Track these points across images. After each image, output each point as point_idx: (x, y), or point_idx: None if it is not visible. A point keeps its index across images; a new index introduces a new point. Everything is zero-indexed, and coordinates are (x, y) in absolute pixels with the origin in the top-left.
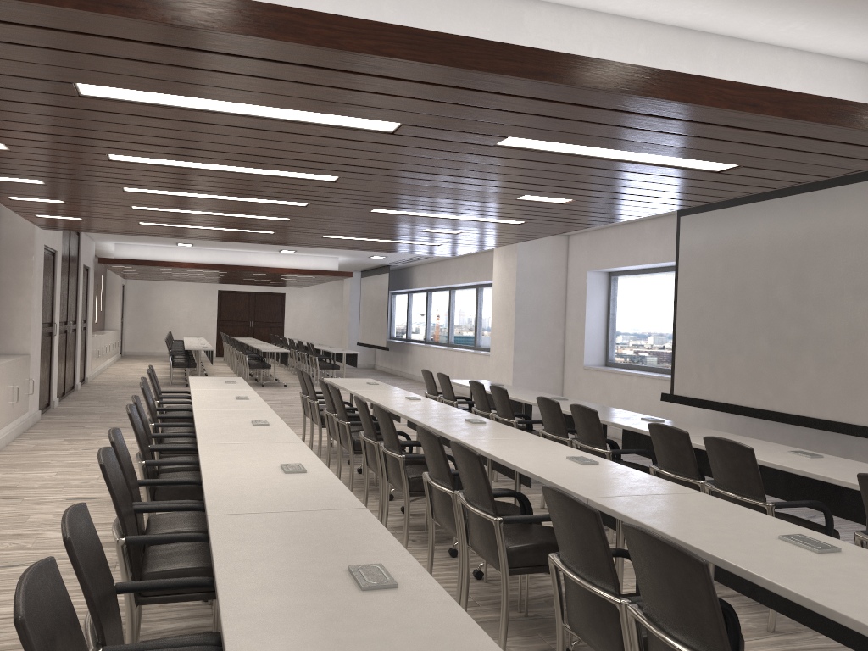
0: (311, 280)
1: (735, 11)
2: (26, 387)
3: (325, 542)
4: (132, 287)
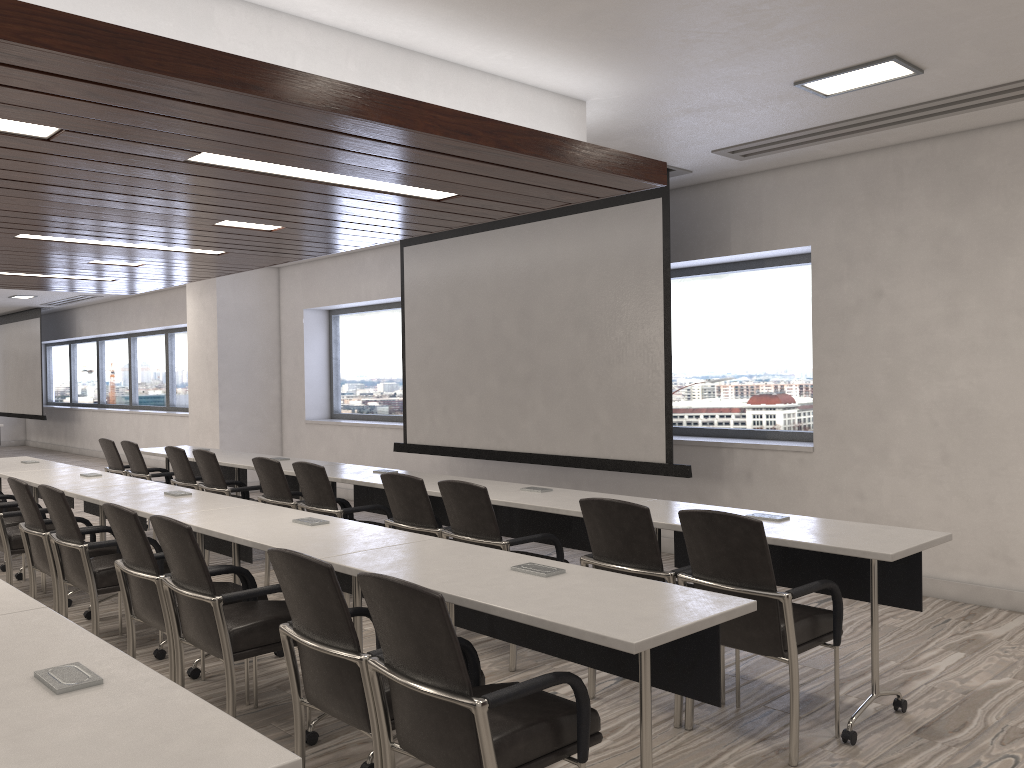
0: None
1: (445, 34)
2: None
3: None
4: None
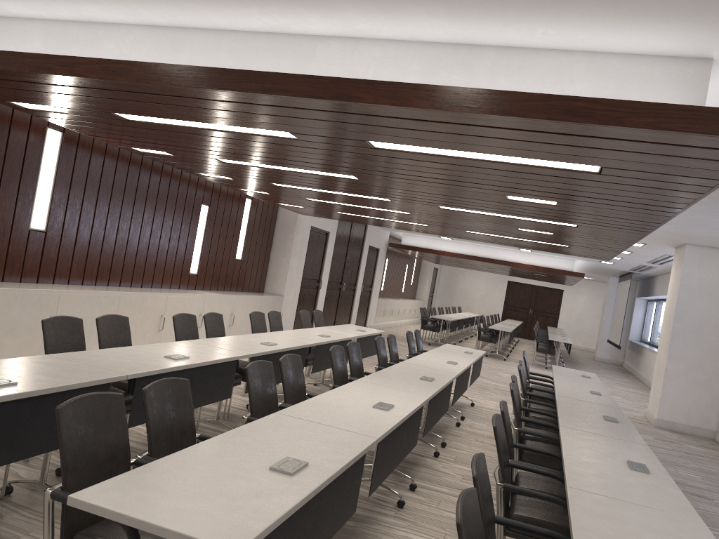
0: (559, 277)
1: (470, 25)
2: None
3: (43, 373)
4: (444, 271)
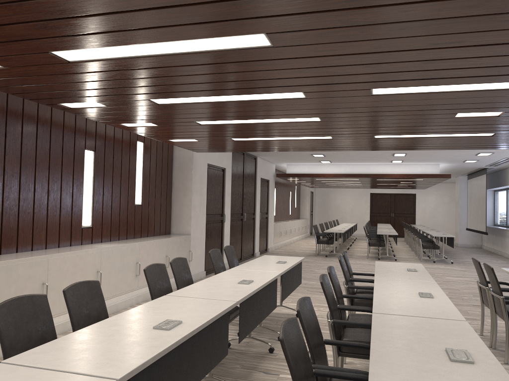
0: (423, 182)
1: None
2: (186, 256)
3: None
4: (318, 193)
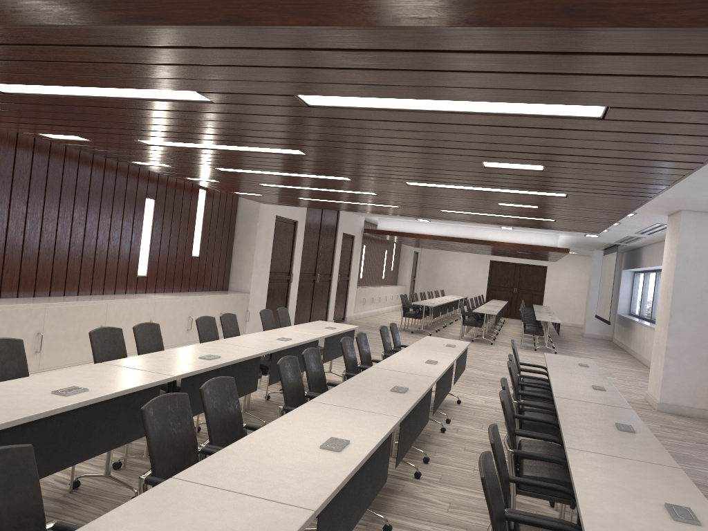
0: (543, 254)
1: None
2: (242, 316)
3: None
4: (425, 254)
